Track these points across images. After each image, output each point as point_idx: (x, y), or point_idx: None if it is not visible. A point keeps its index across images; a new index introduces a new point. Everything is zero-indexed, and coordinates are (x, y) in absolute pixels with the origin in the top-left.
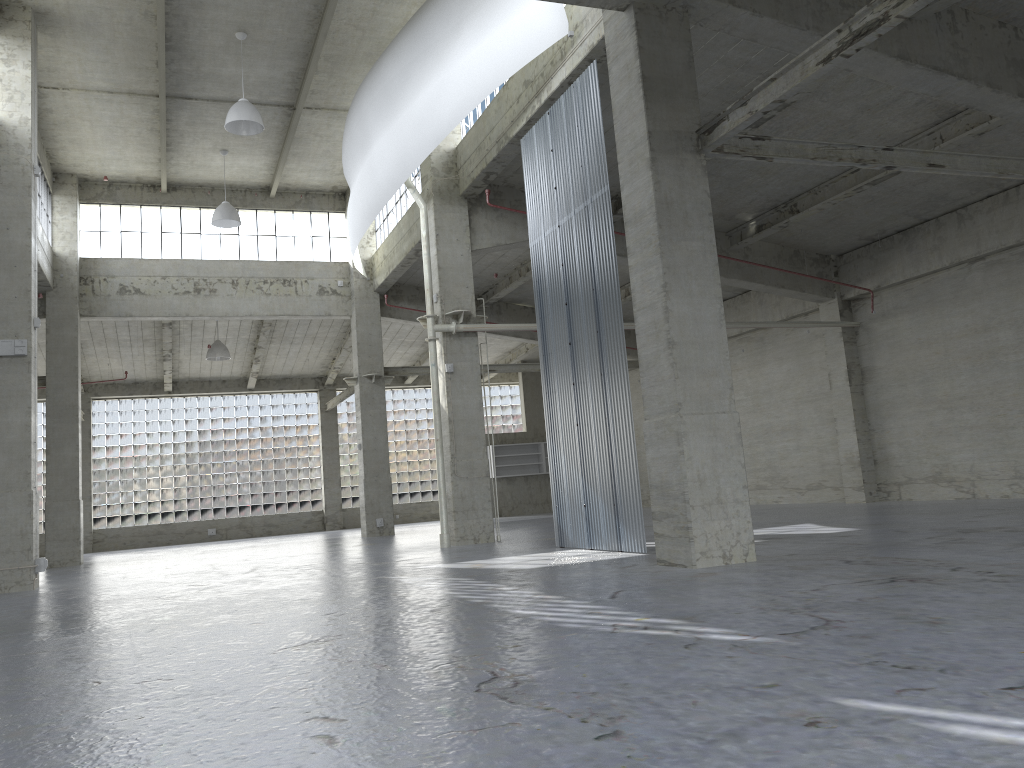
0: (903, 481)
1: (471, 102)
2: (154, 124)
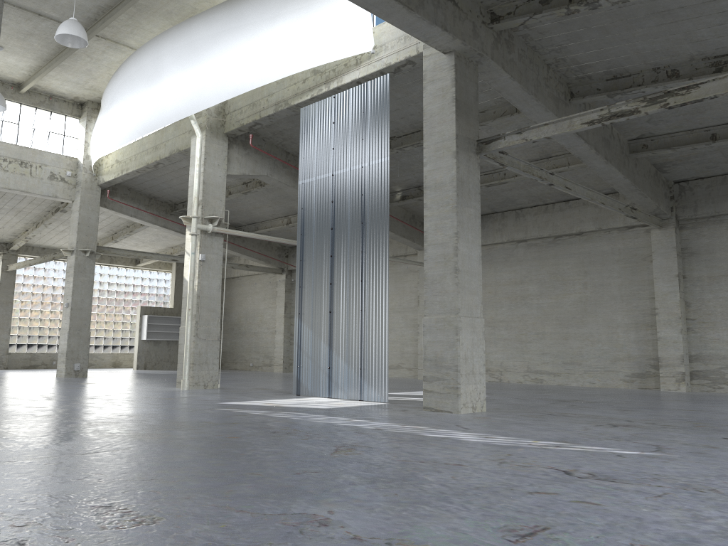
0: None
1: (277, 74)
2: None
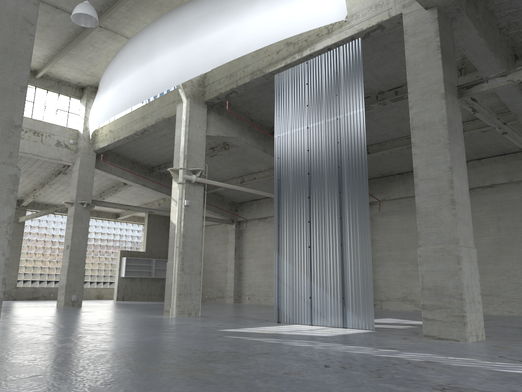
0: (384, 299)
1: (258, 44)
2: None
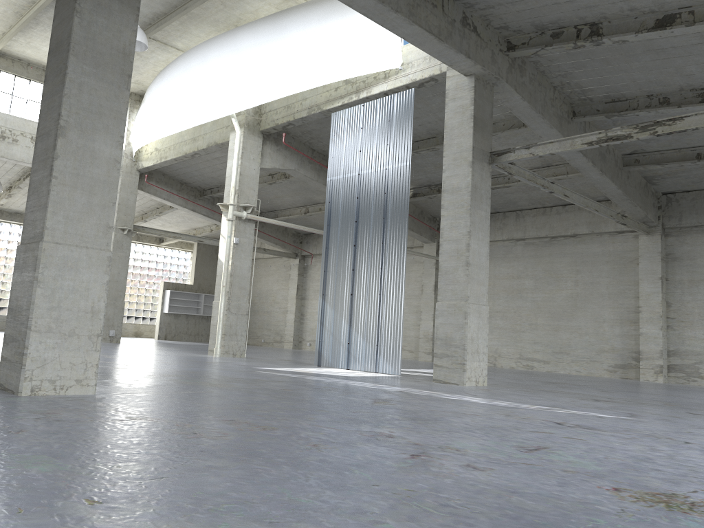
0: None
1: (314, 83)
2: (22, 10)
